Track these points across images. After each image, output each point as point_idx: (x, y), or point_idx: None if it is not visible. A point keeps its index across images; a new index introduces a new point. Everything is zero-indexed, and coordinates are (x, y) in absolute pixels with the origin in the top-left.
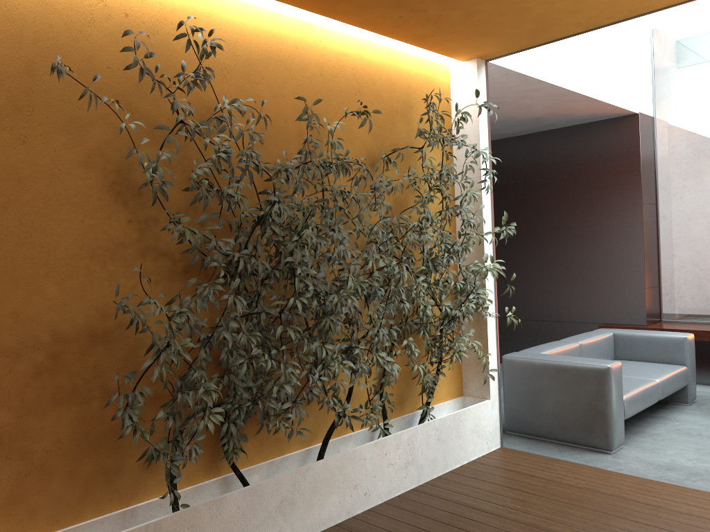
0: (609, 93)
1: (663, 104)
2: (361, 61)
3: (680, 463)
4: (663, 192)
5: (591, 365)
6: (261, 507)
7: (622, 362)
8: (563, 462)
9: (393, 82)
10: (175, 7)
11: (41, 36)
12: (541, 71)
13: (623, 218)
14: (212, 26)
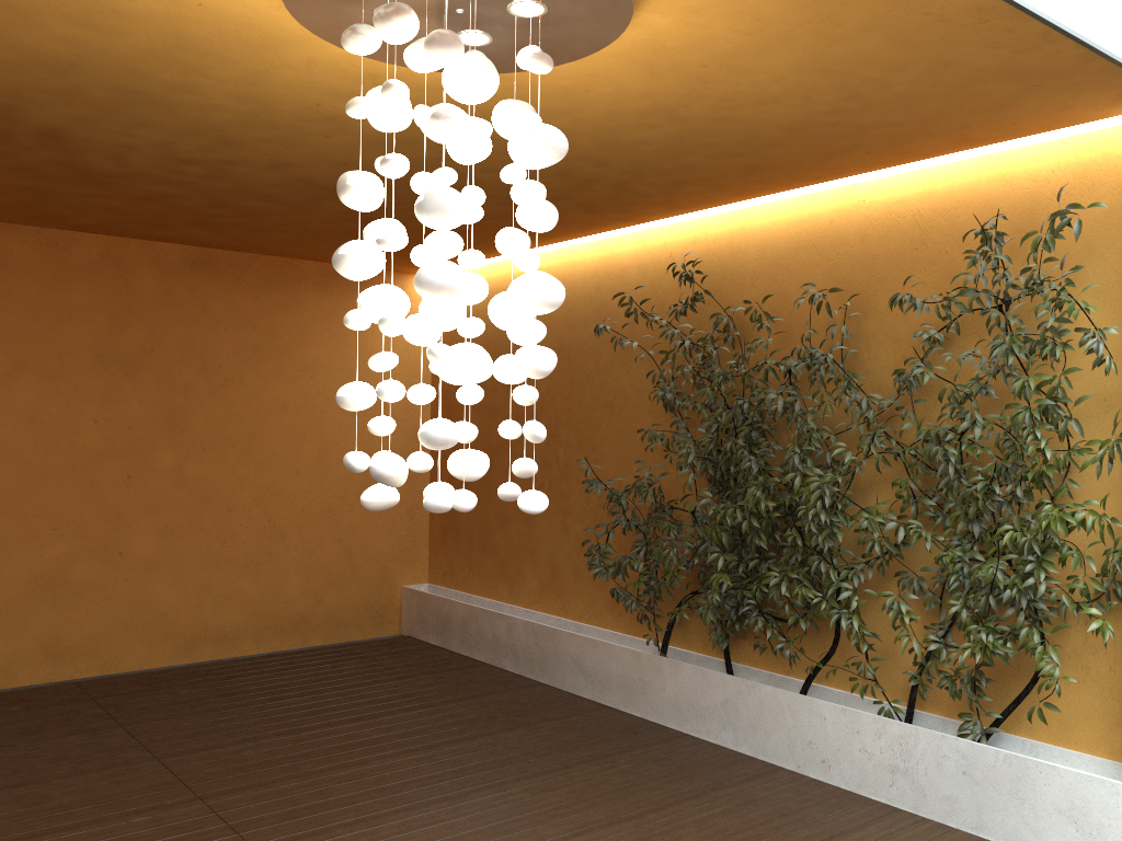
0: None
1: None
2: (930, 199)
3: None
4: None
5: None
6: (708, 693)
7: None
8: None
9: (994, 206)
10: (716, 237)
11: (639, 297)
12: None
13: None
14: (744, 240)
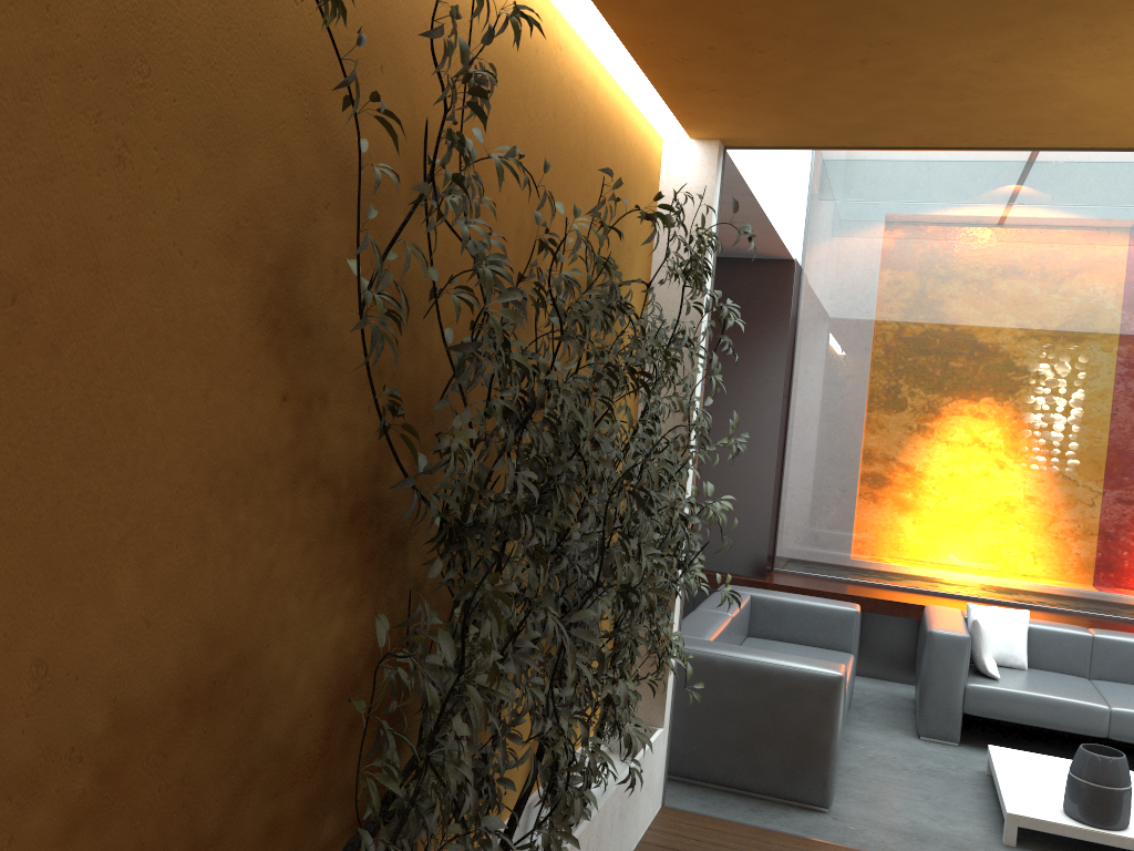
0: (784, 226)
1: (817, 252)
2: (593, 104)
3: (927, 827)
4: (800, 381)
5: (812, 671)
6: None
7: (767, 644)
8: (779, 835)
9: (616, 153)
10: None
11: None
12: (753, 177)
13: (752, 413)
14: None
